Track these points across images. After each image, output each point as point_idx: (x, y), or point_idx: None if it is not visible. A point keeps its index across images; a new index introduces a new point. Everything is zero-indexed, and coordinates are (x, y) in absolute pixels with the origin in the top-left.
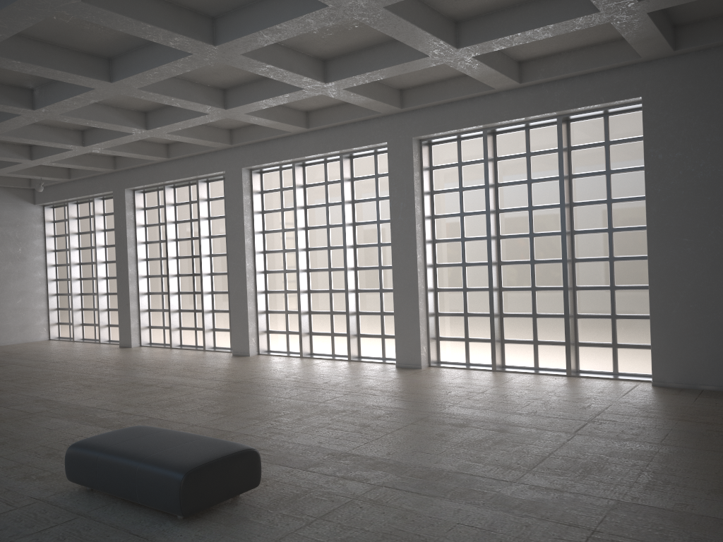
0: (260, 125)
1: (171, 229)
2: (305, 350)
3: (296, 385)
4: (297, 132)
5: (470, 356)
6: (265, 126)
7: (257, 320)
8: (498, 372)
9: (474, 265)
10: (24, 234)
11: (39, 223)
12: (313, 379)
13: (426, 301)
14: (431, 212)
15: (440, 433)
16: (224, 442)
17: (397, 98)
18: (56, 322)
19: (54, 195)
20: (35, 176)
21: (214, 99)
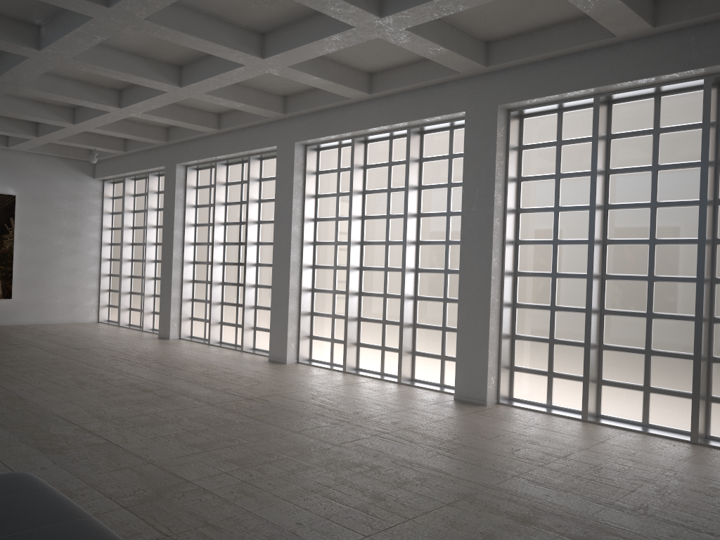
0: (311, 86)
1: (220, 211)
2: (349, 364)
3: (317, 412)
4: (358, 99)
5: (553, 396)
6: (323, 92)
7: (299, 322)
8: (589, 423)
9: (568, 276)
10: (80, 209)
11: (97, 198)
12: (343, 405)
13: (500, 319)
14: (515, 204)
15: (488, 532)
16: (94, 534)
17: (481, 52)
18: (106, 304)
19: (111, 169)
20: (88, 145)
21: (249, 45)
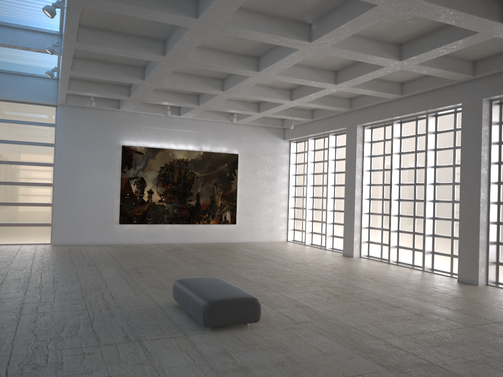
0: None
1: (396, 159)
2: None
3: None
4: None
5: None
6: None
7: (487, 250)
8: None
9: None
10: (276, 161)
11: (286, 154)
12: None
13: None
14: None
15: None
16: None
17: None
18: (292, 228)
19: (298, 133)
20: (289, 116)
21: (492, 13)
